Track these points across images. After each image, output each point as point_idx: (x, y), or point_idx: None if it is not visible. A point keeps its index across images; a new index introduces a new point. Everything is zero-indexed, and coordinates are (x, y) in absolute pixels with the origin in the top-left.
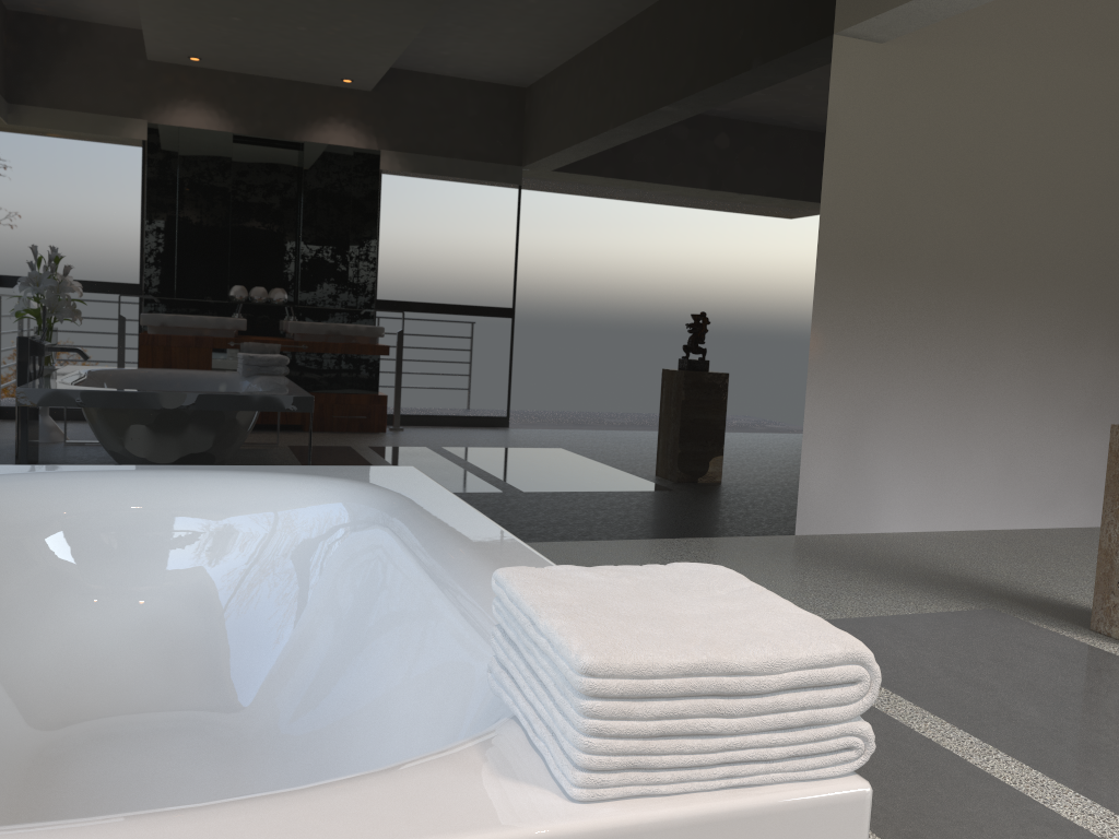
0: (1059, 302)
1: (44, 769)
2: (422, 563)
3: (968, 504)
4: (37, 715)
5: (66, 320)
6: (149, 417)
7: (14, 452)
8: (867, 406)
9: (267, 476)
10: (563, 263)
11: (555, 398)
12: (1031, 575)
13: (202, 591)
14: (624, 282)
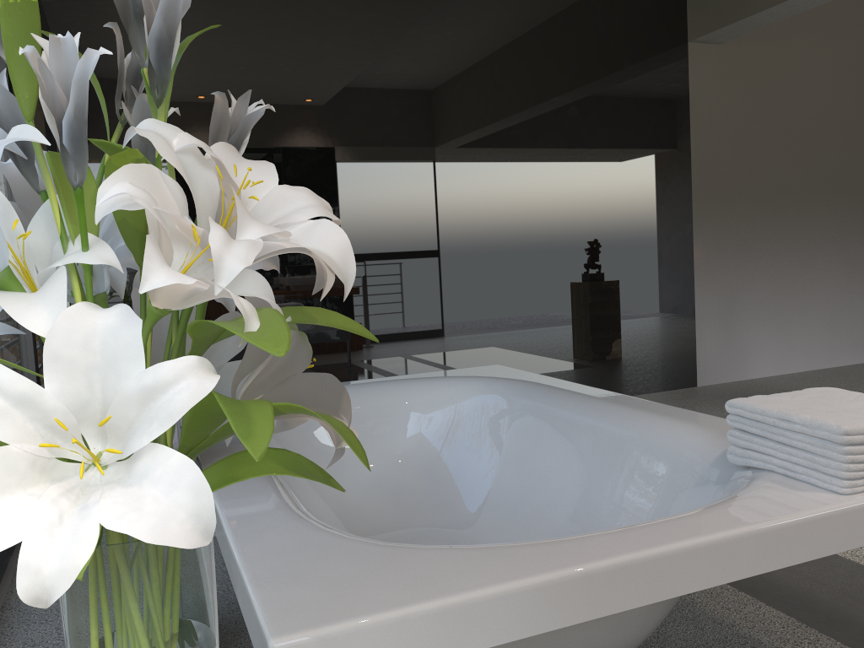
0: (853, 206)
1: None
2: (581, 416)
3: (808, 352)
4: None
5: None
6: None
7: None
8: (735, 293)
9: (424, 380)
10: (530, 219)
11: (534, 311)
12: None
13: (402, 455)
14: (570, 227)
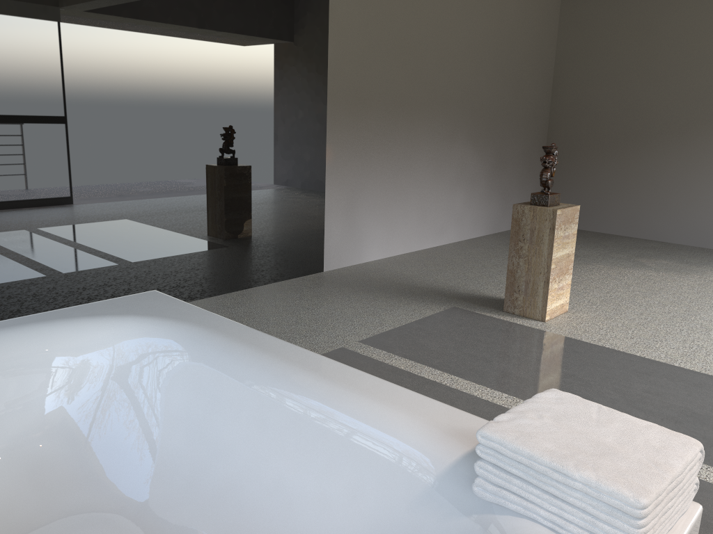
0: (444, 119)
1: None
2: (270, 385)
3: (406, 238)
4: None
5: None
6: None
7: None
8: (356, 189)
9: (68, 323)
10: (177, 112)
11: (180, 207)
12: (455, 279)
13: (41, 419)
14: (218, 123)
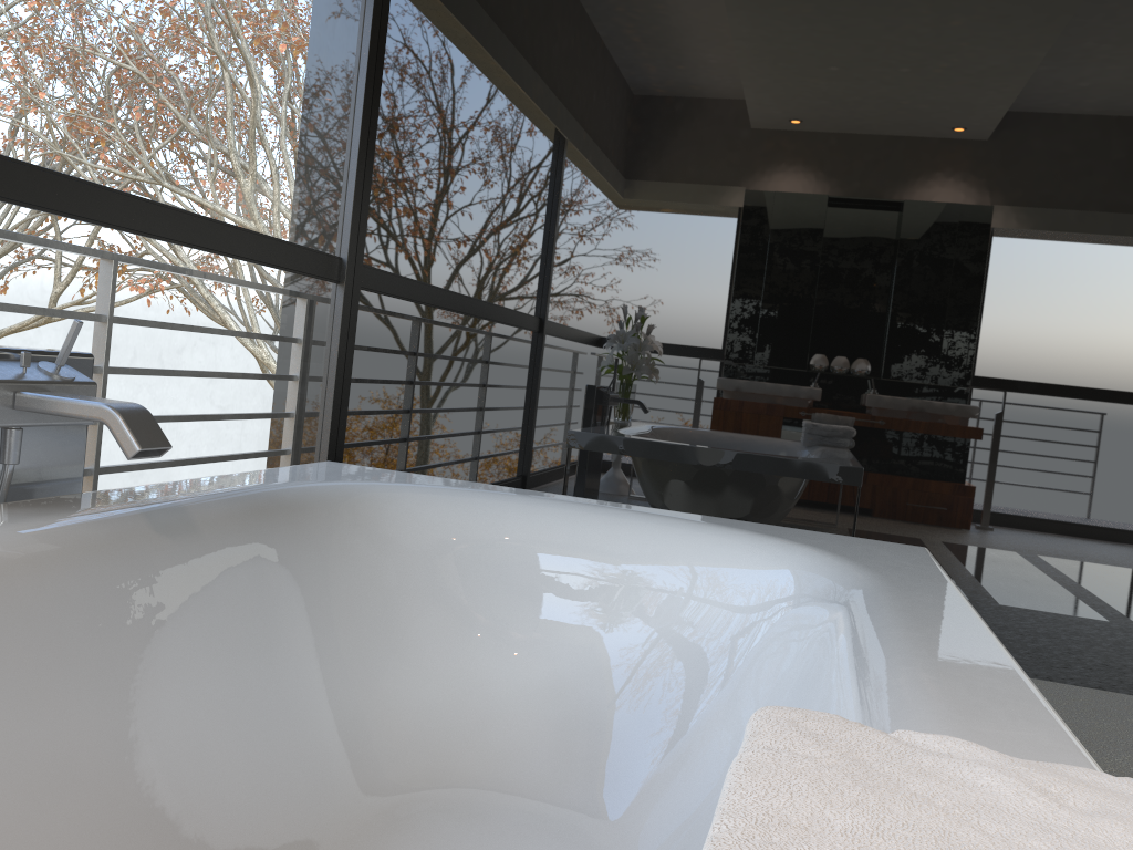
0: None
1: (377, 831)
2: (845, 678)
3: None
4: (405, 762)
5: (588, 353)
6: (657, 463)
7: (529, 485)
8: None
9: (716, 530)
10: None
11: None
12: None
13: (618, 660)
14: None
